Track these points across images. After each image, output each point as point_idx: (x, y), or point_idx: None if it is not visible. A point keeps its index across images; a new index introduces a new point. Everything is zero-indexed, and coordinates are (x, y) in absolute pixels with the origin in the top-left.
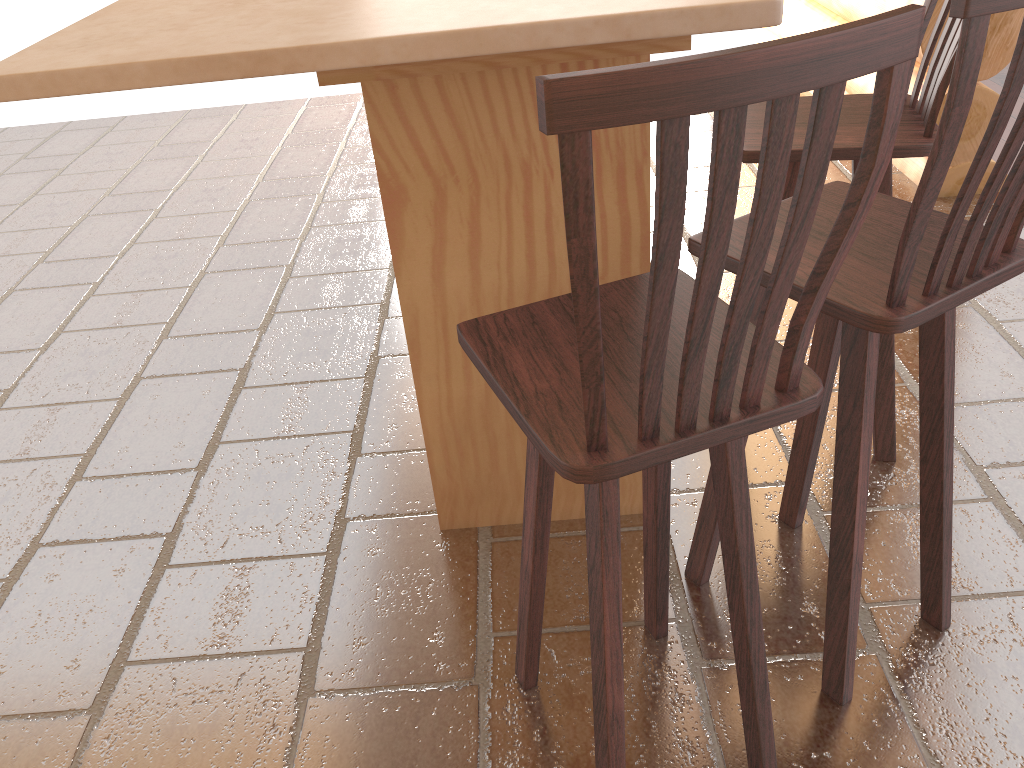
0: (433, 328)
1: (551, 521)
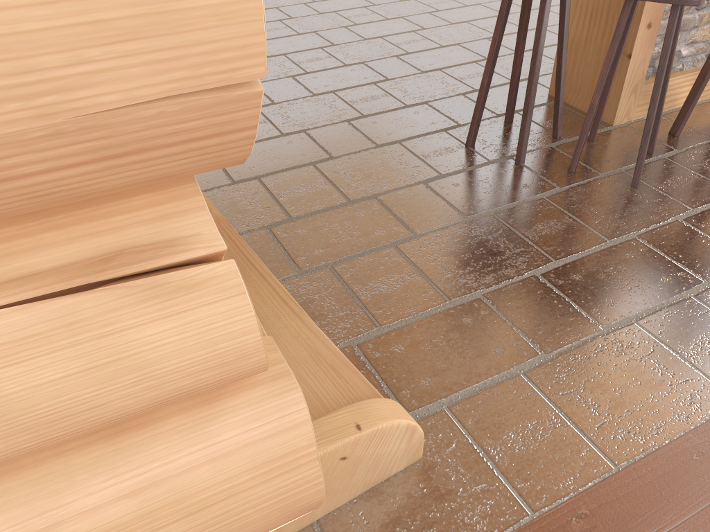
0: None
1: (580, 110)
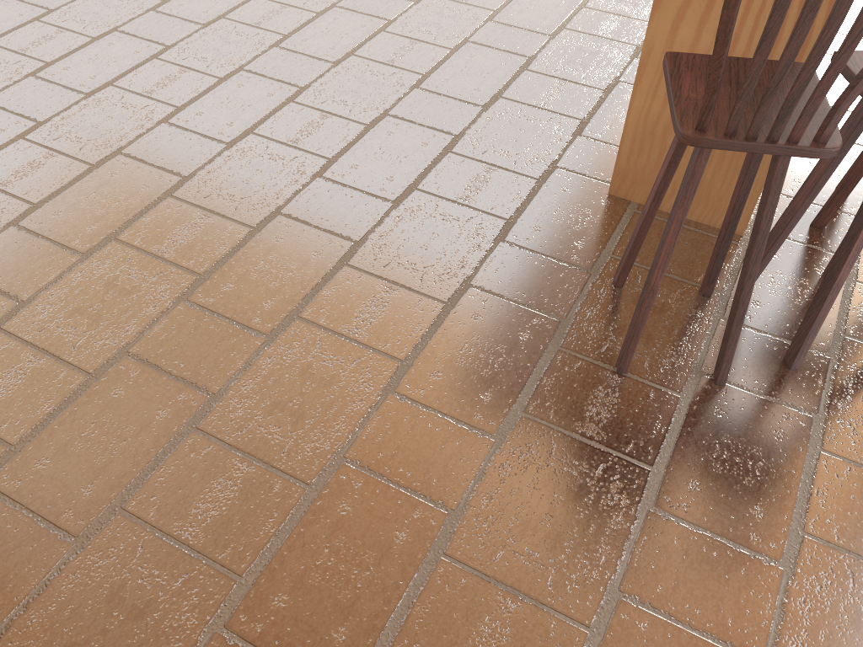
0: (657, 61)
1: None
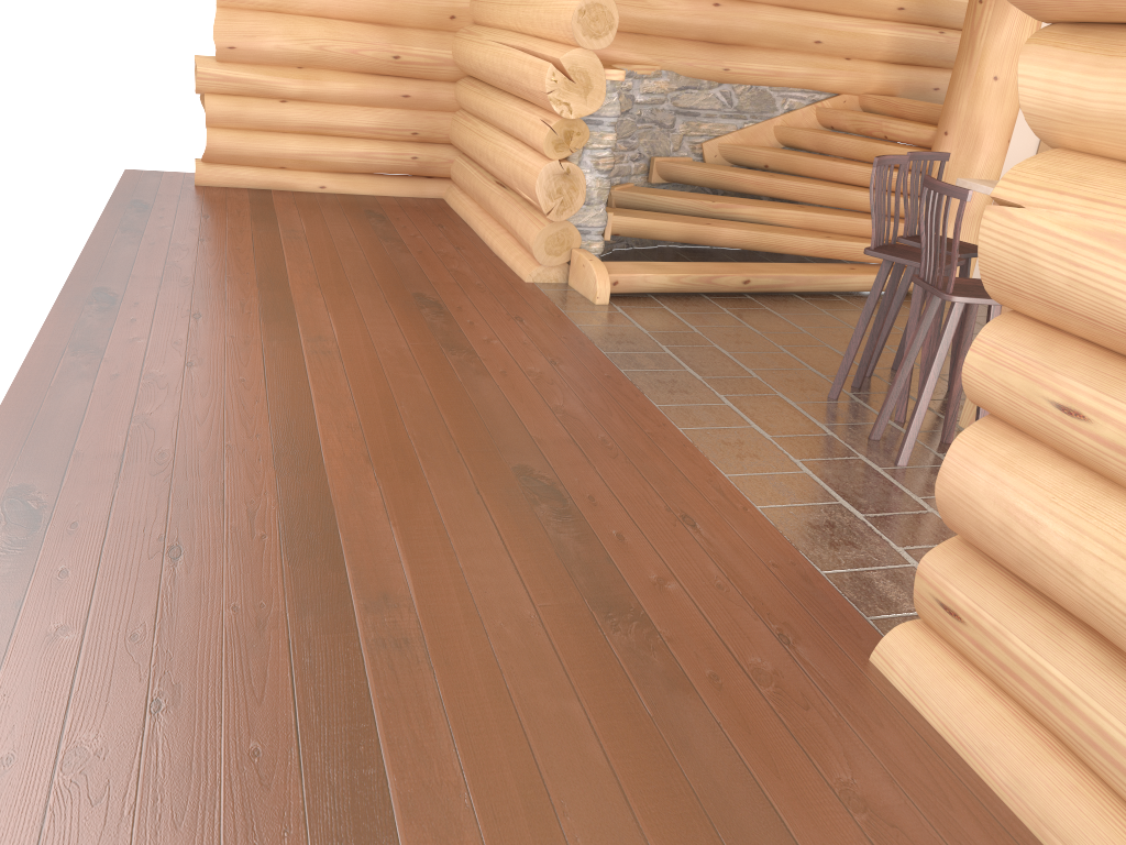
0: None
1: None
